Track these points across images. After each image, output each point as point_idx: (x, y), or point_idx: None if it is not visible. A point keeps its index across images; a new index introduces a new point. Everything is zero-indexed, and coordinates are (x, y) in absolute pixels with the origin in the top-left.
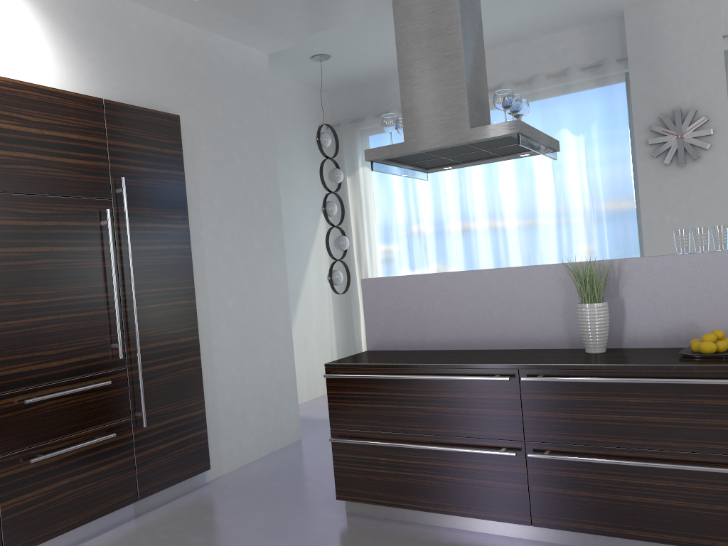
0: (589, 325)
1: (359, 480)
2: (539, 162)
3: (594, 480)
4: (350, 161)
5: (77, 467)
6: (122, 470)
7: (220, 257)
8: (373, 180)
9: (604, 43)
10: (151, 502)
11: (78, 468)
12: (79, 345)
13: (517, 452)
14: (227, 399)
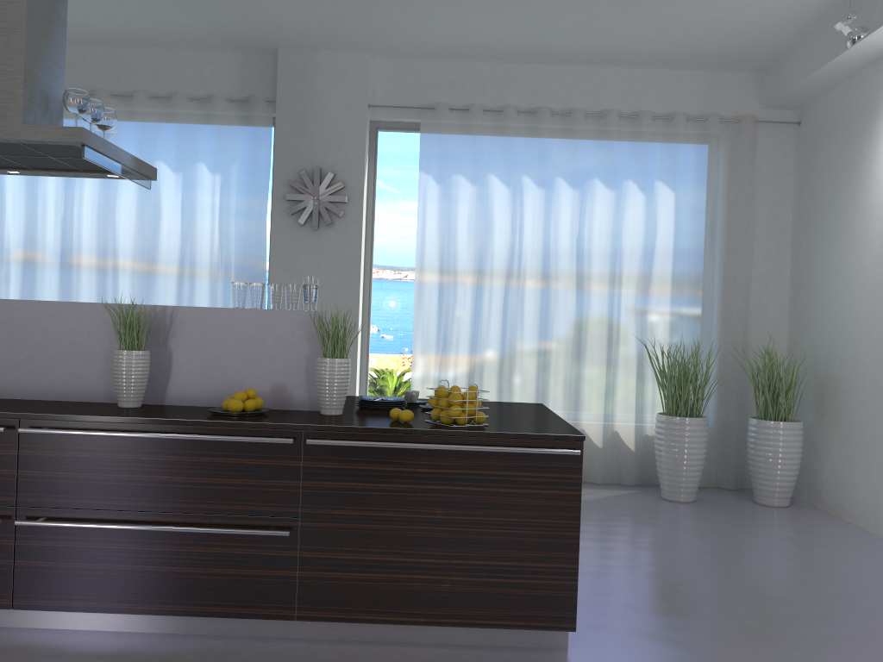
0: (123, 375)
1: None
2: (168, 195)
3: (93, 549)
4: None
5: None
6: None
7: None
8: None
9: (257, 78)
10: None
11: None
12: None
13: (6, 520)
14: None
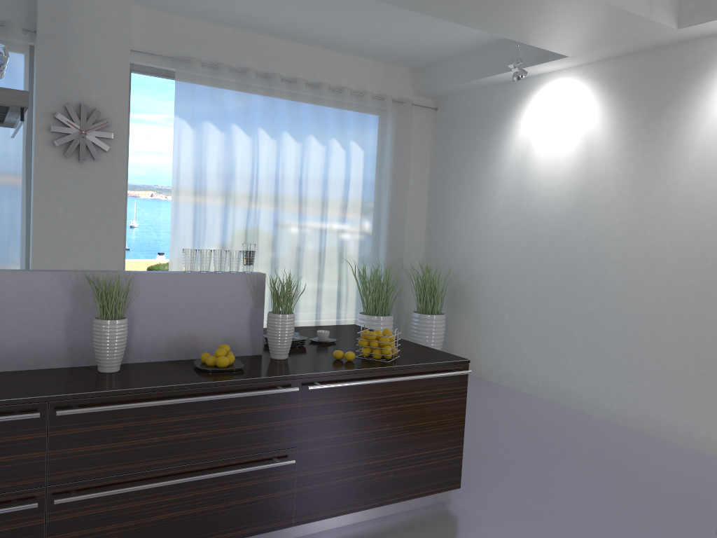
0: (112, 343)
1: None
2: None
3: (125, 509)
4: None
5: None
6: None
7: None
8: None
9: (8, 3)
10: None
11: None
12: None
13: (36, 501)
14: None
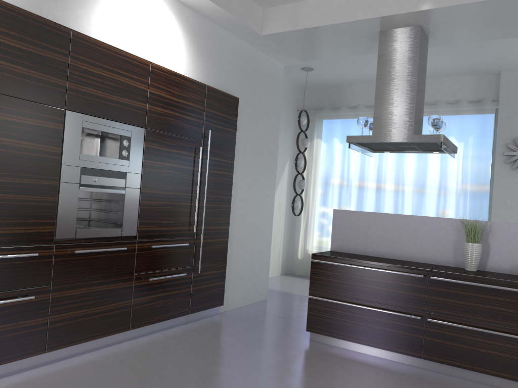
0: (470, 255)
1: (322, 322)
2: (432, 154)
3: (463, 338)
4: (310, 134)
5: (166, 288)
6: (184, 295)
7: (244, 183)
8: (323, 148)
9: (485, 88)
10: (193, 317)
11: (166, 289)
12: (177, 221)
13: (421, 317)
14: (235, 267)
